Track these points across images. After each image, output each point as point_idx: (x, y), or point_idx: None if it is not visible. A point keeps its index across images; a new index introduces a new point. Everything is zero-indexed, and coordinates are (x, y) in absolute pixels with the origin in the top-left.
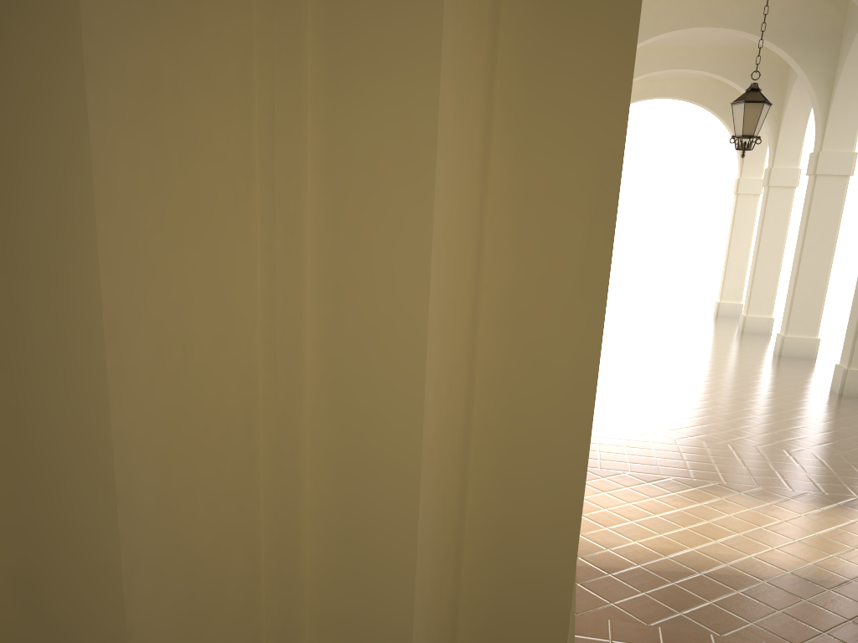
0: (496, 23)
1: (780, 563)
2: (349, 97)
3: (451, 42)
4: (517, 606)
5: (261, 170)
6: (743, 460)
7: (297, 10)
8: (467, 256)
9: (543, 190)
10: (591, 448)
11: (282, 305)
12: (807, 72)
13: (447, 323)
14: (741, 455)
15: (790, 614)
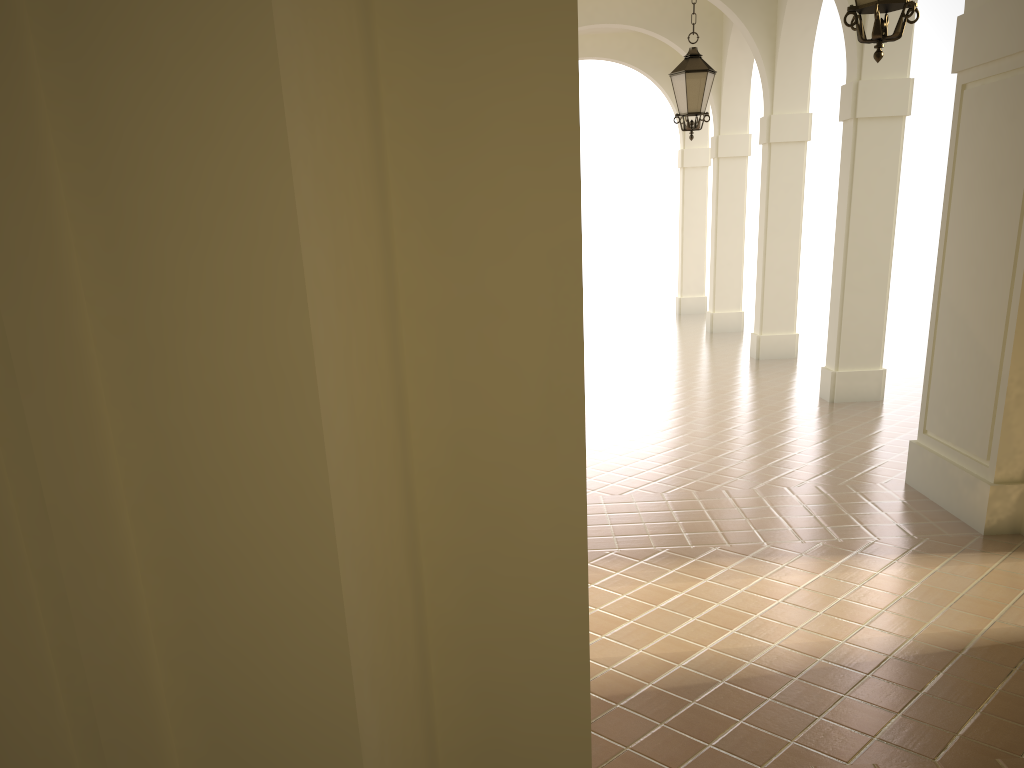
0: (374, 78)
1: (809, 647)
2: (152, 285)
3: (309, 172)
4: None
5: (9, 454)
6: (743, 509)
7: (26, 160)
8: (386, 435)
9: (477, 304)
10: None
11: (95, 649)
12: (745, 21)
13: (374, 564)
14: (740, 503)
15: (833, 718)
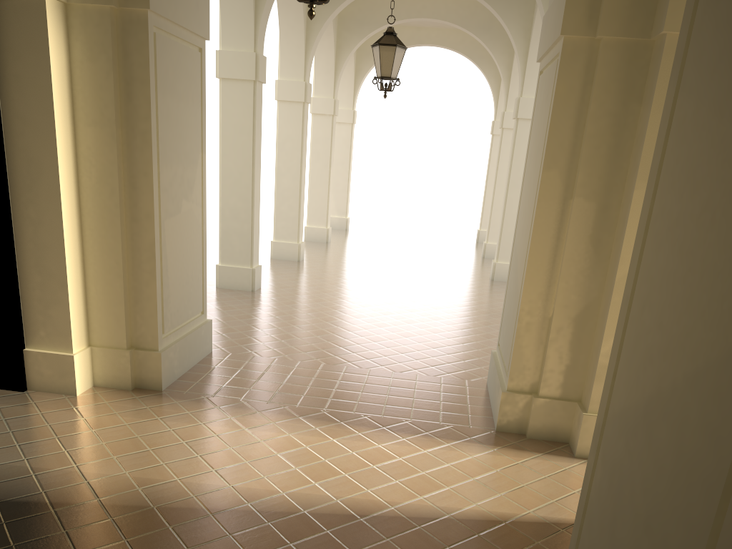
0: None
1: (253, 492)
2: None
3: None
4: None
5: None
6: (342, 382)
7: None
8: None
9: None
10: (203, 370)
11: None
12: (508, 24)
13: None
14: (345, 377)
15: None
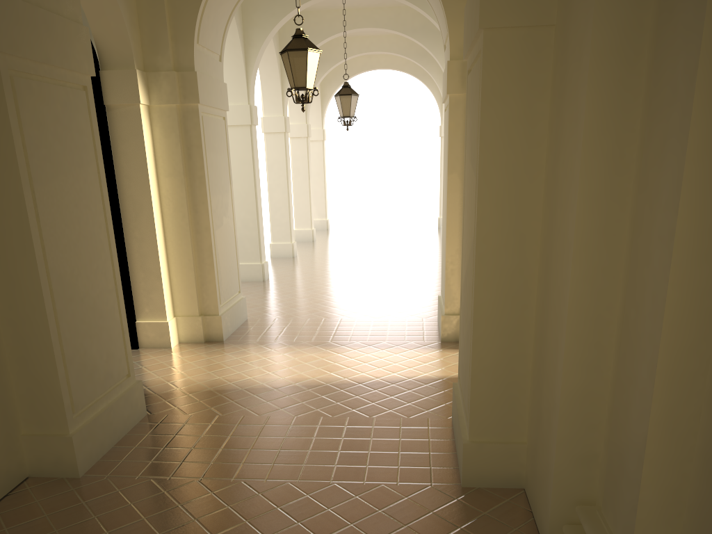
0: None
1: (295, 379)
2: None
3: None
4: (40, 396)
5: None
6: (339, 326)
7: None
8: None
9: None
10: (245, 329)
11: None
12: (436, 56)
13: None
14: (341, 324)
15: (272, 402)
